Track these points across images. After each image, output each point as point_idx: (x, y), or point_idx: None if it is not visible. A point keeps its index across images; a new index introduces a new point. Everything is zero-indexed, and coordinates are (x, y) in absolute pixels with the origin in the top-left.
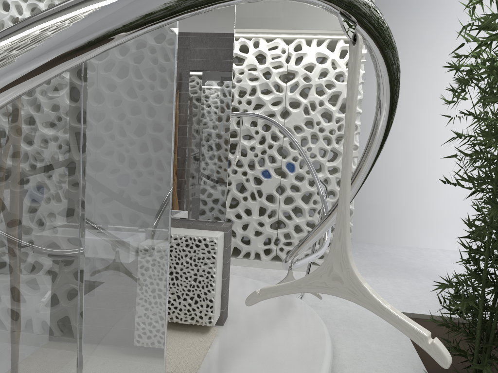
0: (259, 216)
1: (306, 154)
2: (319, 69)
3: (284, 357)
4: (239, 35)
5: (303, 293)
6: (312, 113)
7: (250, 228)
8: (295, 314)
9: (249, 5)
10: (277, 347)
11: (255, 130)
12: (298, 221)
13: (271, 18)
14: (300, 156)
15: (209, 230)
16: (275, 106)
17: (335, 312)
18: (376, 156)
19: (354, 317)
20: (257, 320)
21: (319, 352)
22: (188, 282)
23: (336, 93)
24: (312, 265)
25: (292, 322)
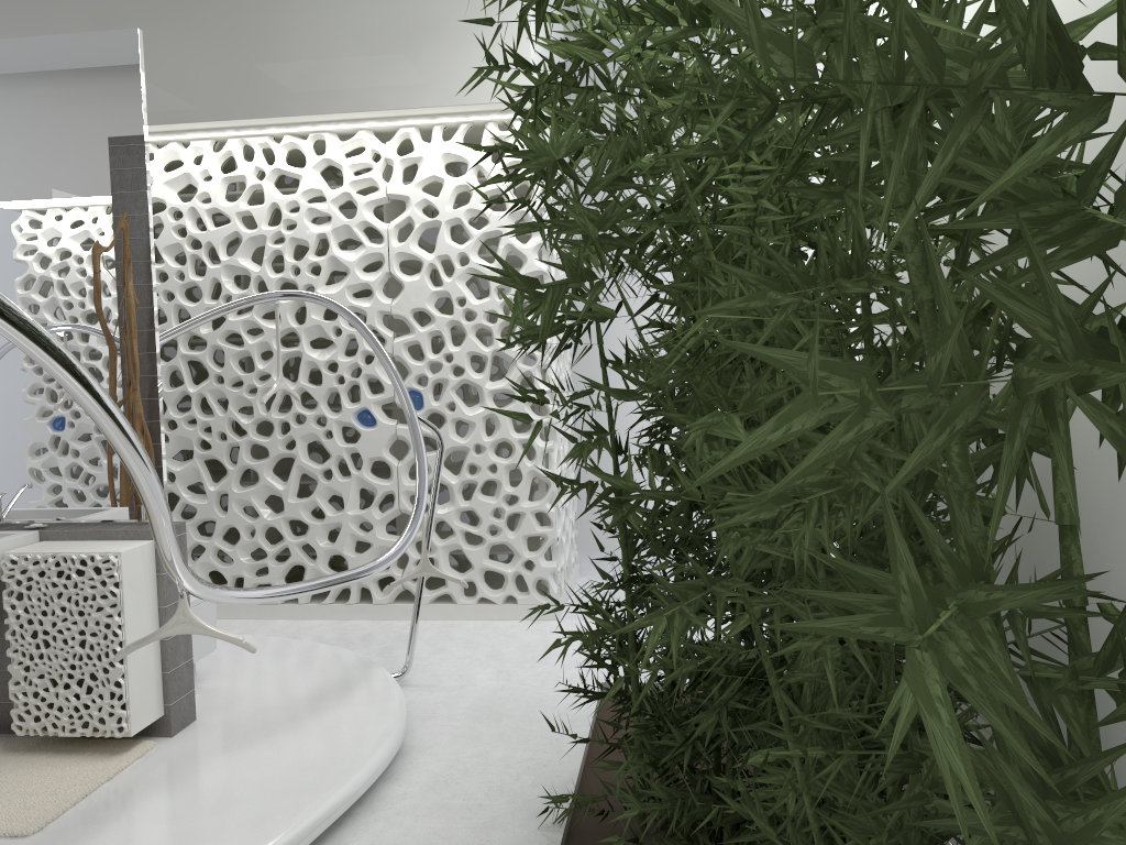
0: (361, 510)
1: (443, 368)
2: (451, 188)
3: (255, 785)
4: (279, 130)
5: (408, 661)
6: (448, 281)
7: (344, 535)
8: (350, 702)
9: (281, 68)
10: (256, 769)
11: (335, 328)
12: (441, 512)
13: (328, 91)
14: (432, 373)
15: (123, 541)
16: (371, 273)
17: (469, 694)
18: (37, 355)
19: (502, 701)
20: (256, 720)
21: (338, 771)
22: (69, 651)
23: (492, 234)
24: (479, 605)
25: (329, 719)
